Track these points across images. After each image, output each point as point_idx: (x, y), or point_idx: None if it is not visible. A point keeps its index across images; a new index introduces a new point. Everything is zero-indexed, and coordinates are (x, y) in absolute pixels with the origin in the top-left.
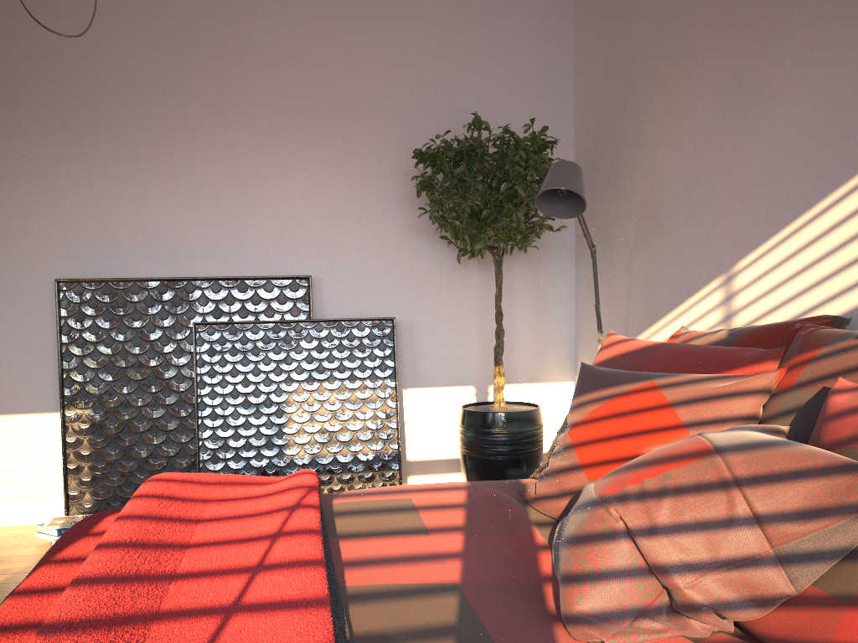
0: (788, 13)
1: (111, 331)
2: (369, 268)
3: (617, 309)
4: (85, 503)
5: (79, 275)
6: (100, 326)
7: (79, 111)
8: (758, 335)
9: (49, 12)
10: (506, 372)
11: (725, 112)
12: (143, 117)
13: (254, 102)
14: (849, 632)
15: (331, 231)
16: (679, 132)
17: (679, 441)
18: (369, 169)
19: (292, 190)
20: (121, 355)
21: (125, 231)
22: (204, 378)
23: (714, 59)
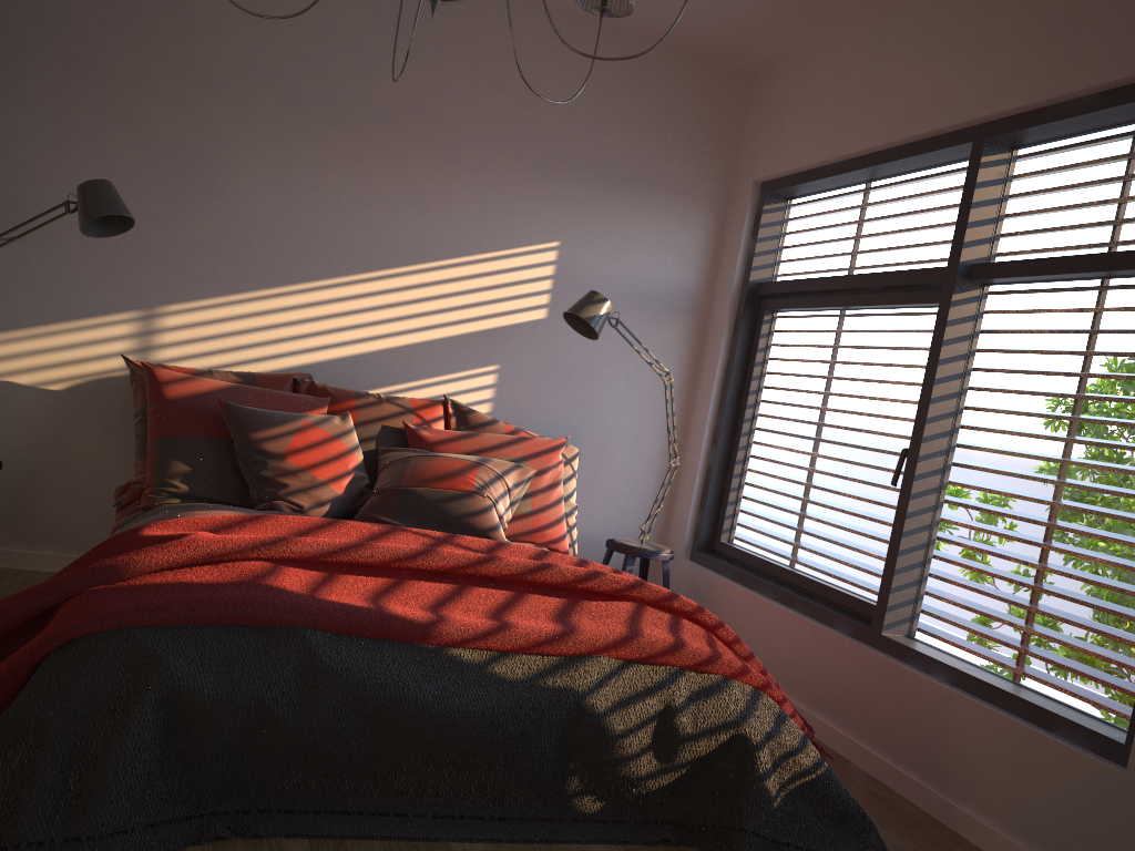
0: (255, 137)
1: None
2: None
3: None
4: None
5: None
6: None
7: None
8: (273, 382)
9: None
10: None
11: (161, 170)
12: None
13: None
14: (537, 523)
15: None
16: (74, 149)
17: (437, 460)
18: None
19: None
20: None
21: None
22: None
23: (149, 113)
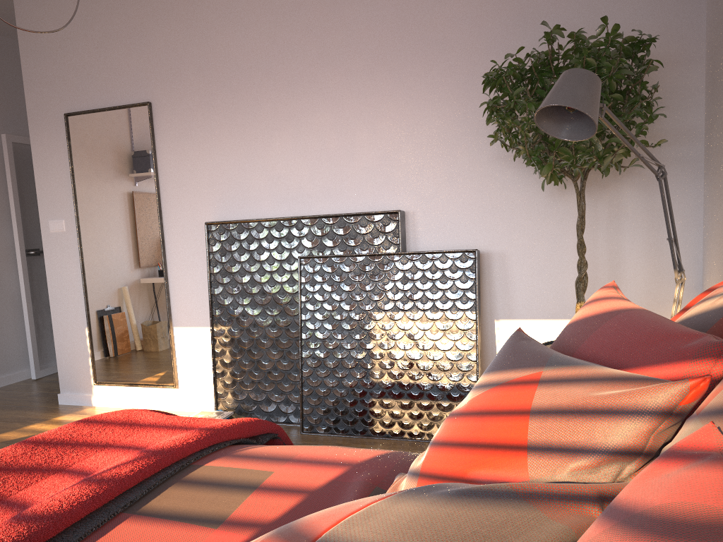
0: None
1: (243, 264)
2: (459, 199)
3: None
4: (228, 401)
5: (225, 217)
6: (235, 259)
7: (220, 82)
8: None
9: (198, 3)
10: None
11: None
12: (265, 79)
13: (352, 50)
14: None
15: (423, 165)
16: None
17: (371, 498)
18: (459, 99)
19: (387, 129)
20: (250, 283)
21: (255, 179)
22: (306, 305)
23: None
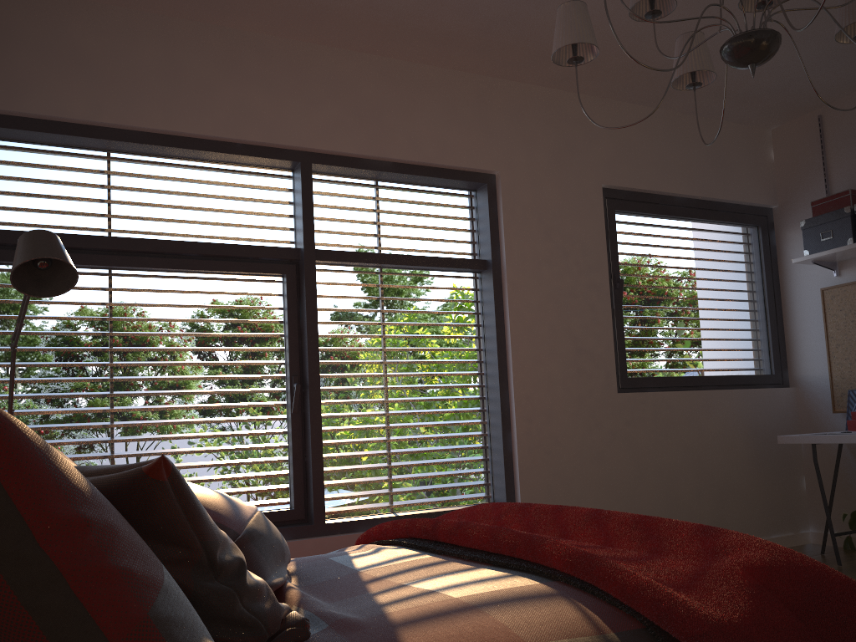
0: None
1: None
2: None
3: None
4: None
5: None
6: None
7: None
8: None
9: None
10: None
11: None
12: None
13: None
14: None
15: None
16: None
17: None
18: None
19: None
20: None
21: None
22: None
23: None
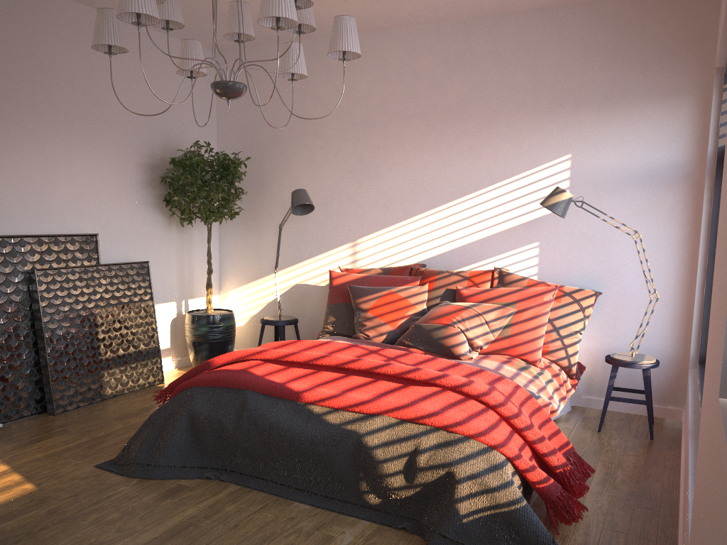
0: (389, 144)
1: None
2: (122, 228)
3: (265, 254)
4: None
5: None
6: None
7: None
8: (398, 270)
9: None
10: (190, 291)
11: (352, 173)
12: None
13: (53, 106)
14: (511, 342)
15: (101, 202)
16: (318, 173)
17: (444, 307)
18: (121, 161)
19: (78, 172)
20: None
21: None
22: (45, 309)
23: (344, 147)
